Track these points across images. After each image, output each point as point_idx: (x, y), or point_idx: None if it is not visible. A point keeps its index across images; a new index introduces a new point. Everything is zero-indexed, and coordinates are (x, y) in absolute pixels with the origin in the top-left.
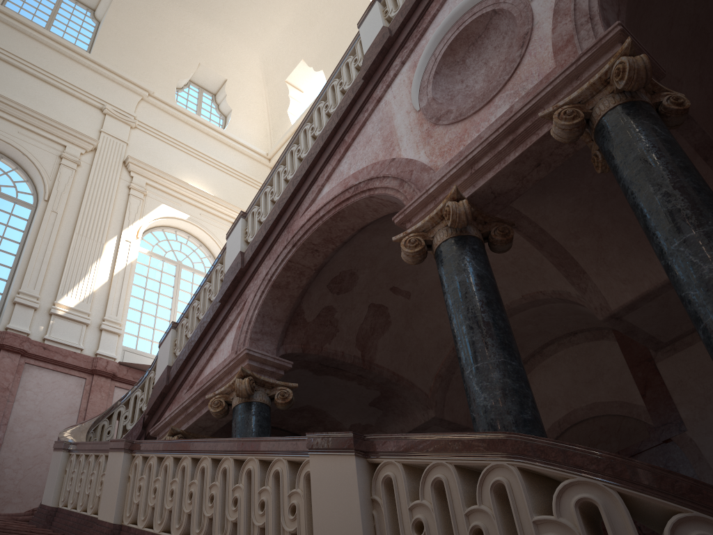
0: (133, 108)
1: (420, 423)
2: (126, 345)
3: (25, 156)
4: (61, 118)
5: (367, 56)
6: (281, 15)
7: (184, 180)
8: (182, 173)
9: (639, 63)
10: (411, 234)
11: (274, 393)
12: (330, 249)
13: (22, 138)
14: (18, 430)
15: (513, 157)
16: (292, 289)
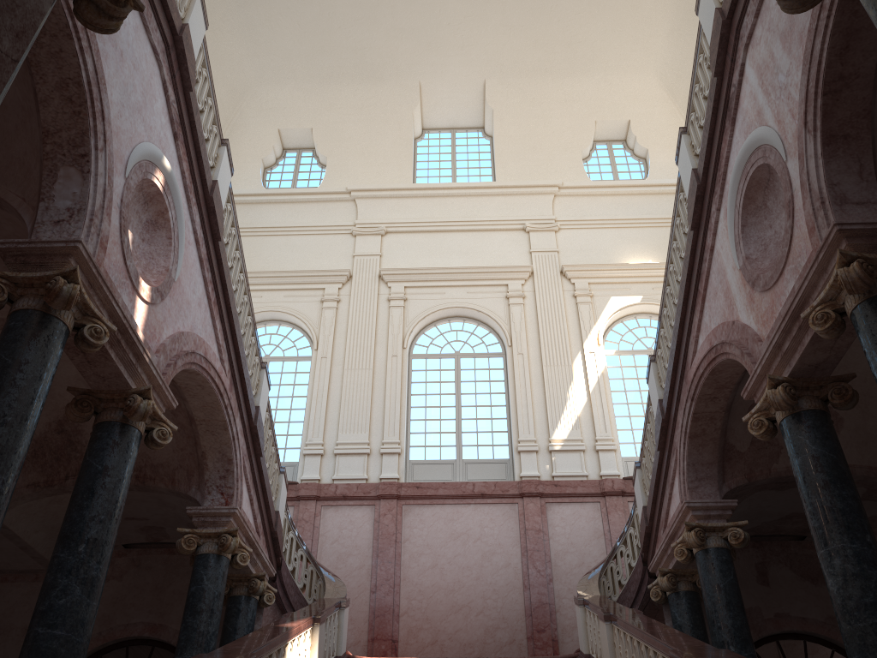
0: (550, 210)
1: None
2: (627, 454)
3: (480, 312)
4: (494, 259)
5: (688, 204)
6: (656, 24)
7: (623, 259)
8: (619, 252)
9: (852, 274)
10: (754, 415)
11: (727, 535)
12: (727, 392)
13: (472, 297)
14: (560, 563)
15: (807, 341)
16: (710, 433)
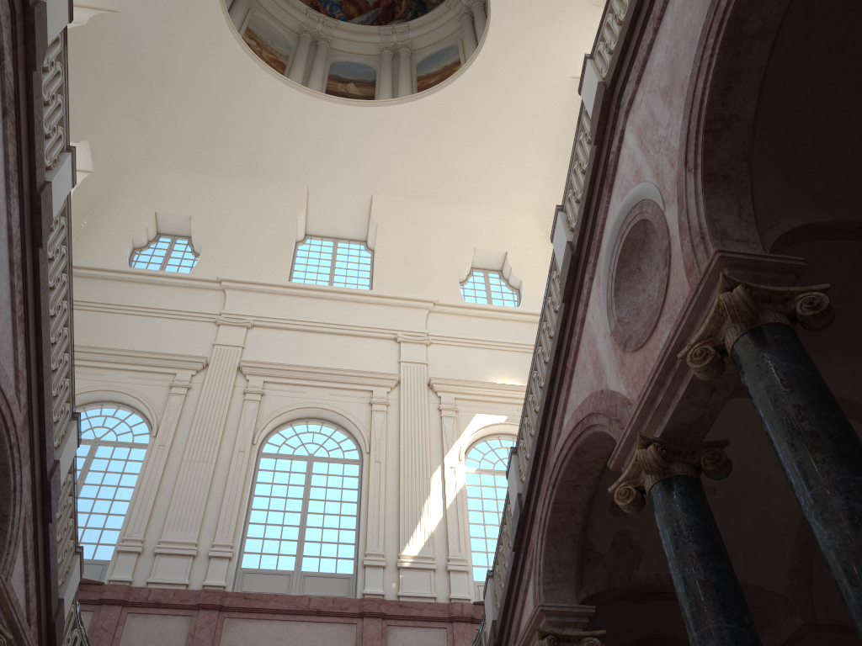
0: (423, 324)
1: (791, 633)
2: (479, 579)
3: (340, 415)
4: (362, 364)
5: (561, 277)
6: (537, 166)
7: (491, 379)
8: (487, 372)
9: (736, 298)
10: (622, 483)
11: None
12: (590, 480)
13: (334, 399)
14: None
15: (682, 392)
16: (570, 528)
